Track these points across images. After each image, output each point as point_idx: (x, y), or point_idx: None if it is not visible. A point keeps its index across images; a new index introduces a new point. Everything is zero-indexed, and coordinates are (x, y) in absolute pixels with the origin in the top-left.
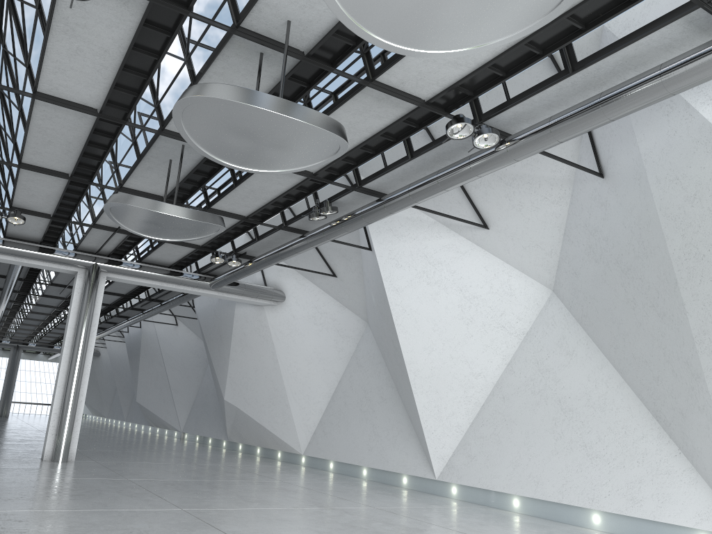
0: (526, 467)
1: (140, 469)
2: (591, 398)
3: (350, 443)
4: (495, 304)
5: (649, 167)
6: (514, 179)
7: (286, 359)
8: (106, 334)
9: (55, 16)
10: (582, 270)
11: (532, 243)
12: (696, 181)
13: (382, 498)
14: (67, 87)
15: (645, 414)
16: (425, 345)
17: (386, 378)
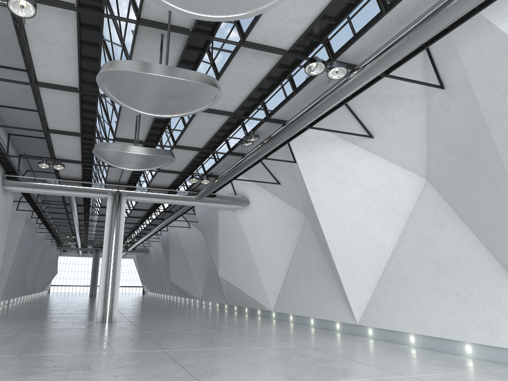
0: (416, 312)
1: (156, 325)
2: (458, 257)
3: (301, 302)
4: (385, 193)
5: (471, 76)
6: (384, 98)
7: (254, 245)
8: (146, 237)
9: (26, 30)
10: (442, 161)
11: (405, 145)
12: (504, 82)
13: (315, 339)
14: (54, 76)
15: (498, 267)
16: (339, 228)
17: (321, 253)
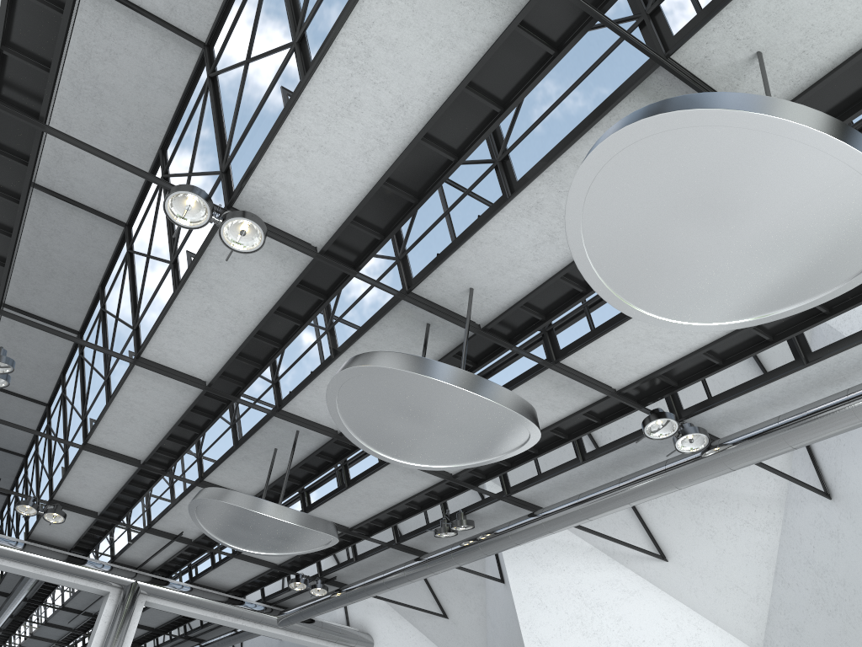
0: None
1: None
2: None
3: None
4: None
5: None
6: (702, 495)
7: None
8: None
9: (195, 271)
10: (807, 626)
11: (729, 583)
12: None
13: None
14: (179, 354)
15: None
16: None
17: None
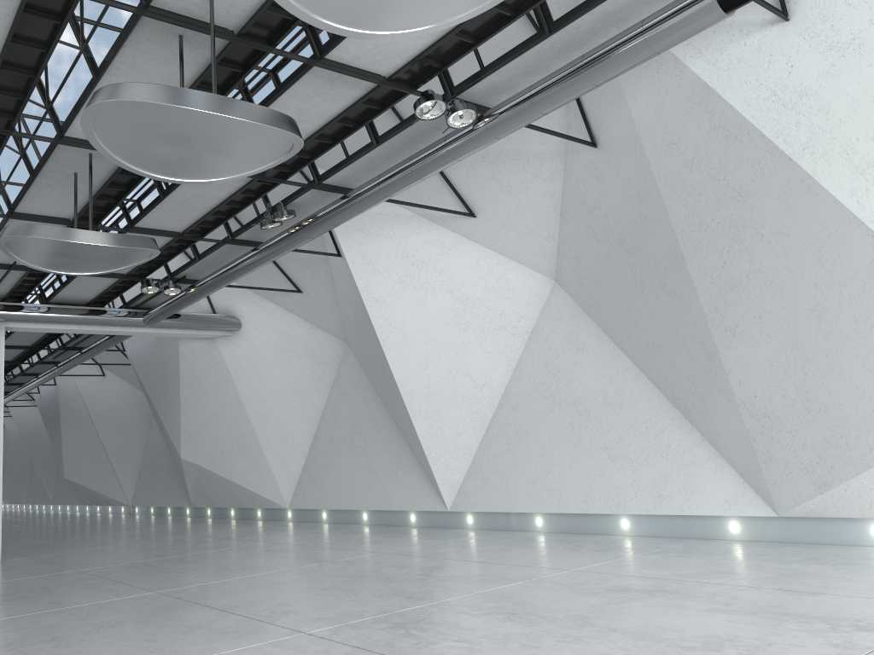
0: (545, 481)
1: (89, 557)
2: (607, 394)
3: (344, 486)
4: (493, 304)
5: (643, 132)
6: (498, 156)
7: (252, 398)
8: (11, 399)
9: None
10: (584, 254)
11: (526, 229)
12: (693, 144)
13: (390, 541)
14: None
15: (665, 403)
16: (418, 361)
17: (377, 405)
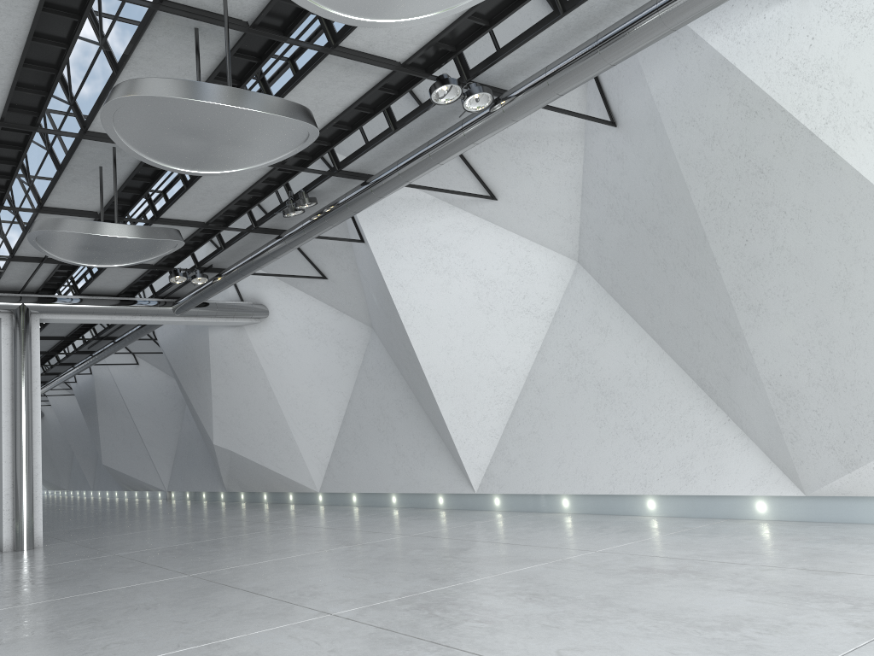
0: (571, 463)
1: (126, 541)
2: (632, 375)
3: (373, 470)
4: (516, 286)
5: (662, 110)
6: (518, 138)
7: (281, 385)
8: (49, 389)
9: None
10: (606, 235)
11: (548, 210)
12: (713, 121)
13: (418, 523)
14: None
15: (690, 384)
16: (442, 345)
17: (404, 389)
